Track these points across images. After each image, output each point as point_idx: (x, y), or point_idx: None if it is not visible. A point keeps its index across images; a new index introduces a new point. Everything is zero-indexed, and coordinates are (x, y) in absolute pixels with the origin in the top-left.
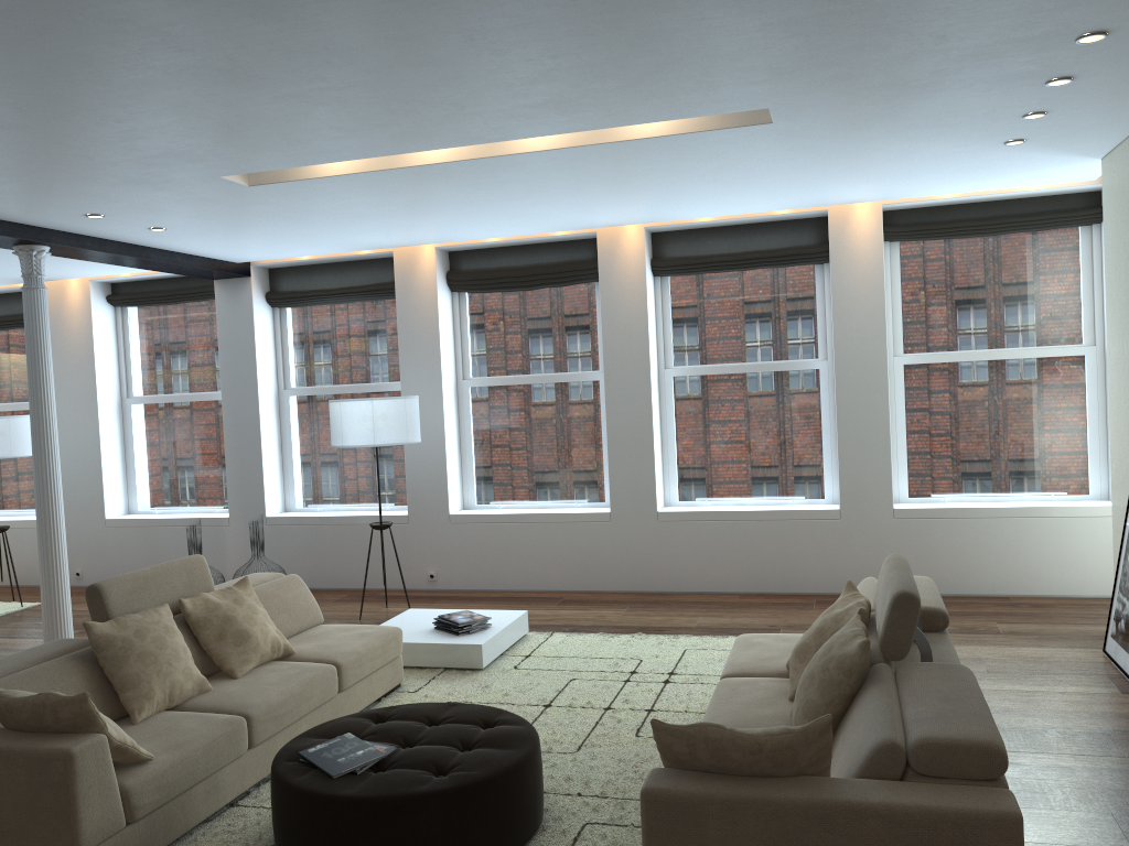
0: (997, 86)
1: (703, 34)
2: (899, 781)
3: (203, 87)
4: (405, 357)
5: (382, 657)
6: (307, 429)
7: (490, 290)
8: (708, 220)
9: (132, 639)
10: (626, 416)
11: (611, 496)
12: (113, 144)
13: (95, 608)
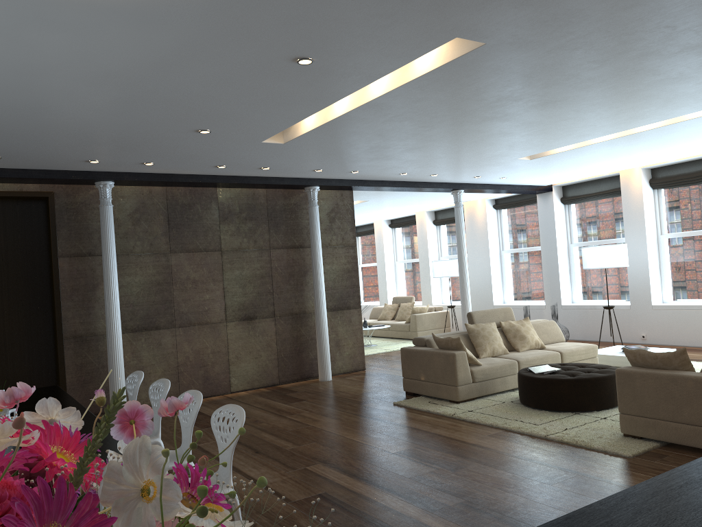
0: None
1: (672, 91)
2: None
3: (495, 138)
4: (626, 225)
5: (584, 354)
6: (581, 262)
7: (673, 186)
8: None
9: (480, 330)
10: None
11: None
12: (474, 156)
13: (469, 320)
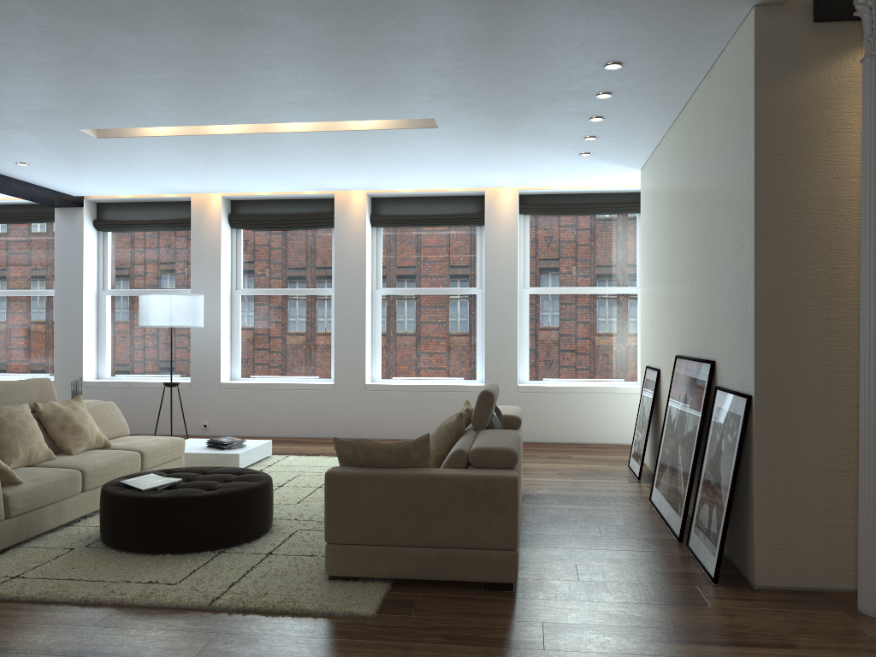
0: (563, 118)
1: (389, 71)
2: (462, 469)
3: (83, 70)
4: (195, 271)
5: (170, 454)
6: (118, 319)
7: (259, 228)
8: (408, 191)
9: (6, 419)
10: (348, 319)
11: (335, 372)
12: (11, 100)
13: None
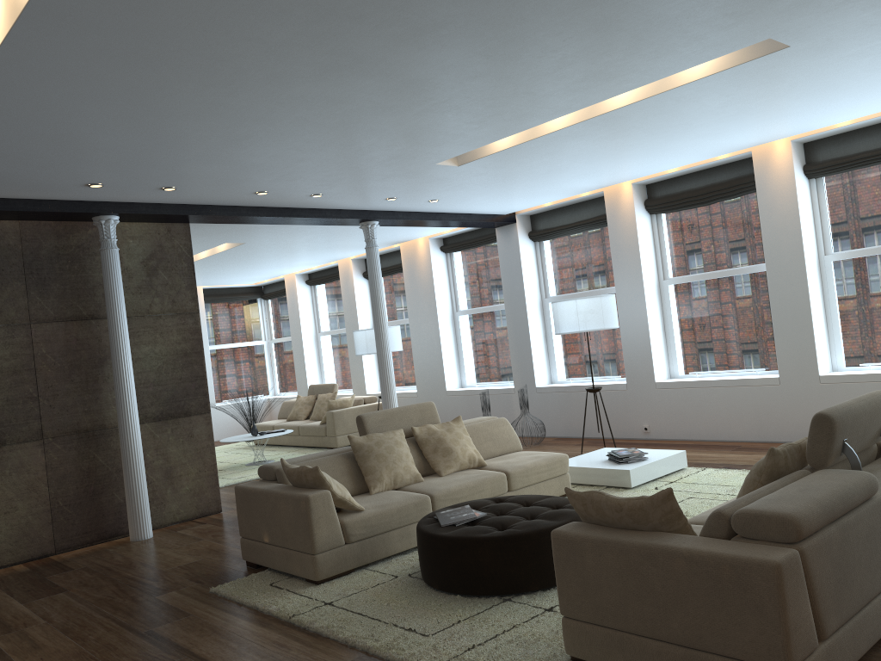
0: None
1: (641, 10)
2: (719, 539)
3: (372, 118)
4: (616, 267)
5: (547, 472)
6: None
7: (677, 209)
8: (846, 125)
9: (373, 446)
10: (786, 298)
11: (778, 364)
12: (359, 158)
13: (360, 429)
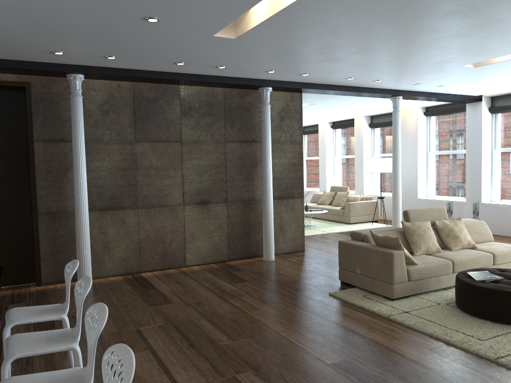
0: None
1: None
2: None
3: (449, 40)
4: None
5: None
6: (503, 166)
7: None
8: None
9: (415, 229)
10: None
11: None
12: (421, 61)
13: (405, 218)
